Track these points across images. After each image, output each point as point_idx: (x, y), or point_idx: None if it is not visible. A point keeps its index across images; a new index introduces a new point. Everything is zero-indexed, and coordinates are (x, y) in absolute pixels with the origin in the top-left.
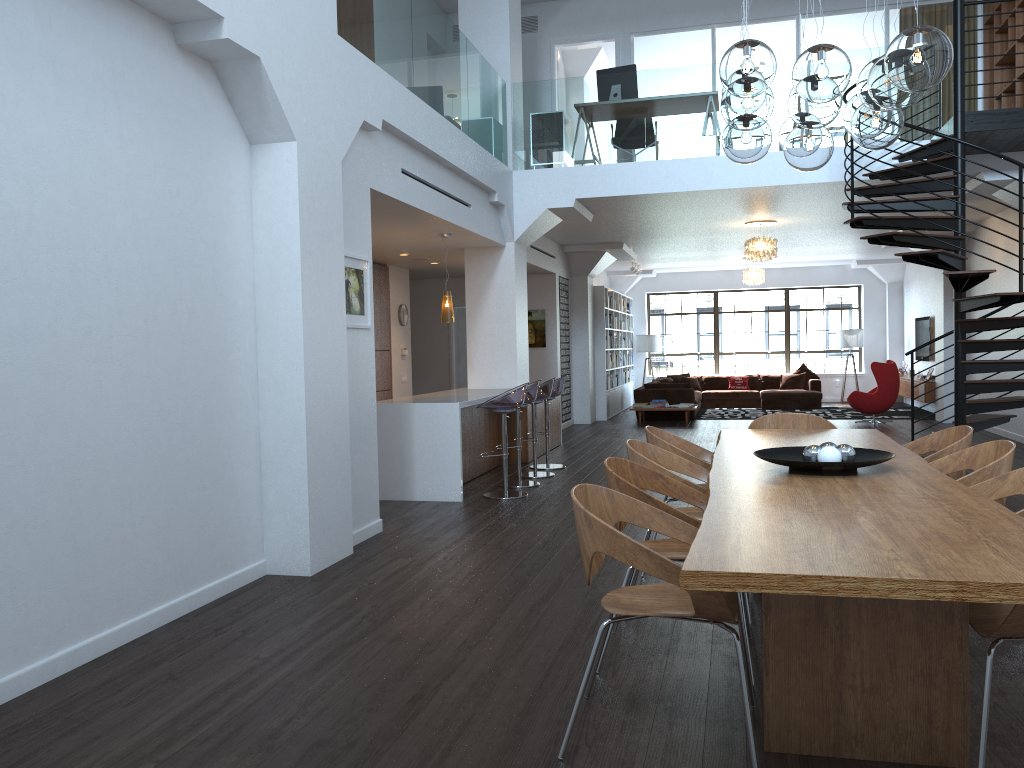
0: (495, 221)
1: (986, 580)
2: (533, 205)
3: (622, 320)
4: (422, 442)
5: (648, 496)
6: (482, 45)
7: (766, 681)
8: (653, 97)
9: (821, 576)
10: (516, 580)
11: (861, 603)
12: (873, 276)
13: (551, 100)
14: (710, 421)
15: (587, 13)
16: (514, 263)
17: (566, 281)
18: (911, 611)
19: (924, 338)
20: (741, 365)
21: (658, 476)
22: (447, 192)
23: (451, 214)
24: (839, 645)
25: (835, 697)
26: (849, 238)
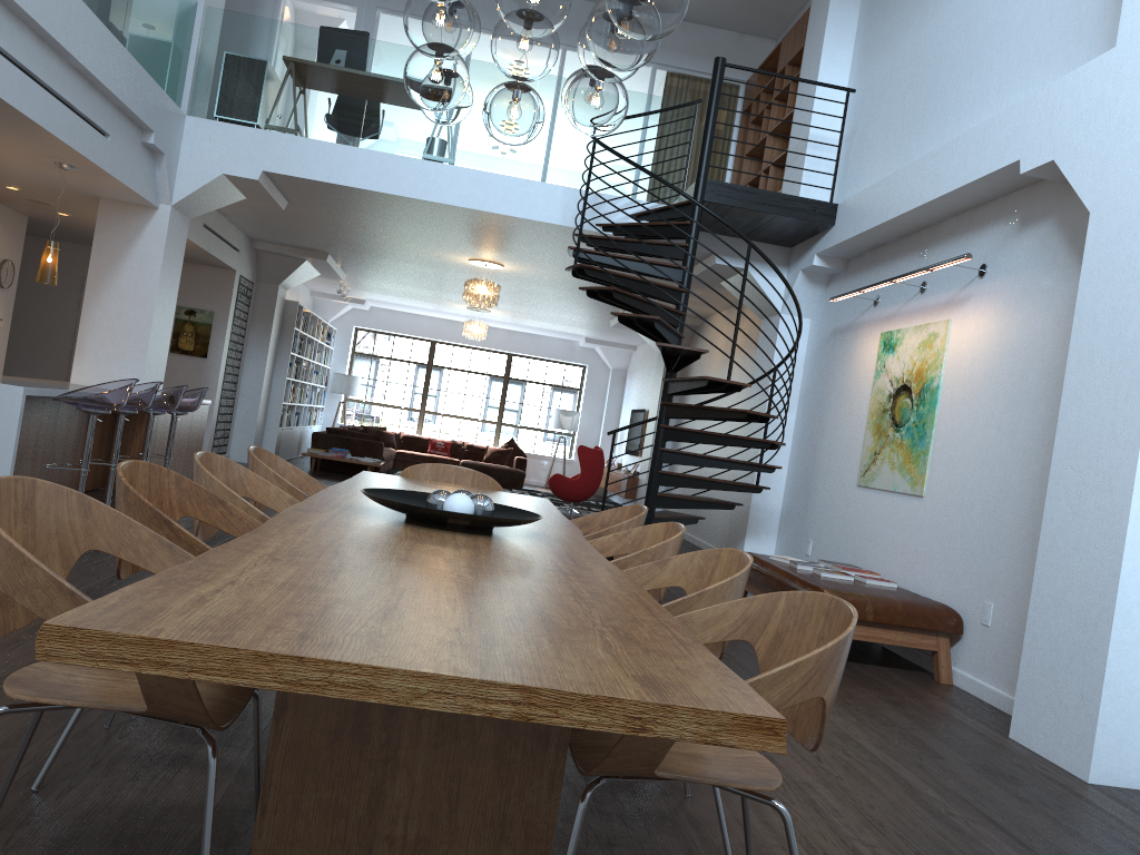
0: (147, 171)
1: (570, 689)
2: (206, 165)
3: (319, 351)
4: None
5: (167, 520)
6: None
7: (260, 825)
8: (382, 75)
9: (303, 658)
10: (3, 638)
11: (424, 711)
12: (600, 358)
13: (254, 42)
14: None
15: None
16: (166, 233)
17: (250, 285)
18: (493, 728)
19: (637, 431)
20: (447, 429)
21: (218, 502)
22: (69, 102)
23: (71, 134)
24: (381, 773)
25: (362, 854)
26: (579, 307)
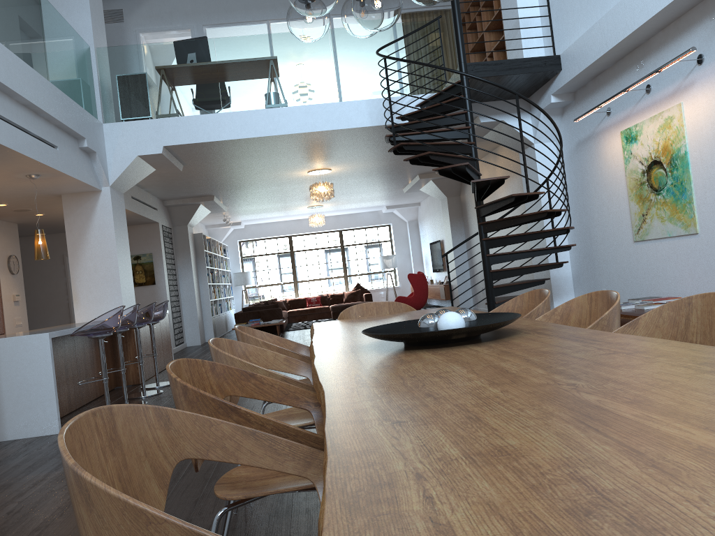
0: (88, 166)
1: None
2: (125, 153)
3: (221, 262)
4: (11, 378)
5: (232, 407)
6: (64, 13)
7: None
8: (224, 60)
9: None
10: None
11: None
12: (398, 217)
13: (134, 62)
14: (296, 331)
15: (165, 8)
16: (111, 205)
17: (169, 230)
18: None
19: (438, 256)
20: (314, 289)
21: (249, 376)
22: (25, 128)
23: (32, 150)
24: None
25: None
26: (382, 185)
